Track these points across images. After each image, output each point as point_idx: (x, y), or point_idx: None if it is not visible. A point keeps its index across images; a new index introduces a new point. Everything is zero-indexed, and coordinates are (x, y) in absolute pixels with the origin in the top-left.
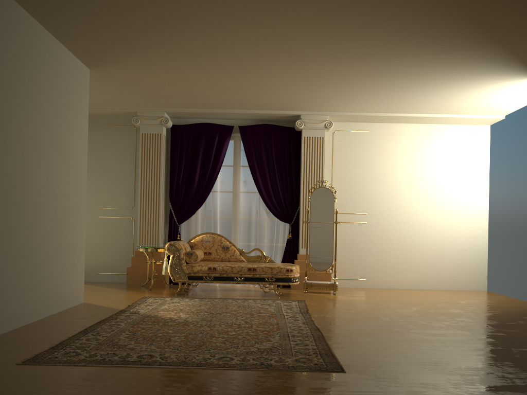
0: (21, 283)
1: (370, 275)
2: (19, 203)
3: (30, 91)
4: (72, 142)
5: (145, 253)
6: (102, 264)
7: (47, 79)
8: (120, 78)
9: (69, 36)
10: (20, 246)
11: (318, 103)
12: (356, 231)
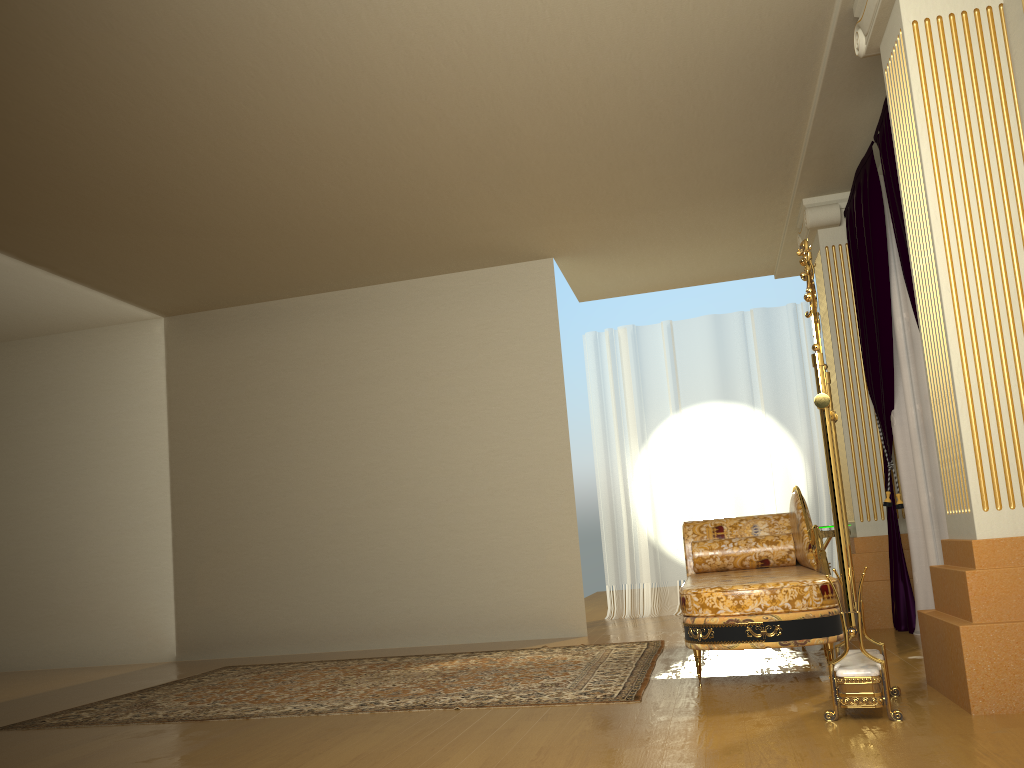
0: (397, 594)
1: None
2: (384, 501)
3: (391, 367)
4: (509, 389)
5: None
6: None
7: (427, 336)
8: (586, 239)
9: (427, 269)
10: (390, 551)
11: None
12: None
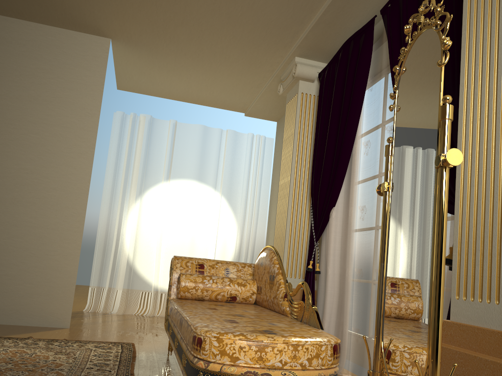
0: None
1: None
2: None
3: None
4: (50, 125)
5: None
6: None
7: None
8: (142, 31)
9: (0, 6)
10: None
11: None
12: None
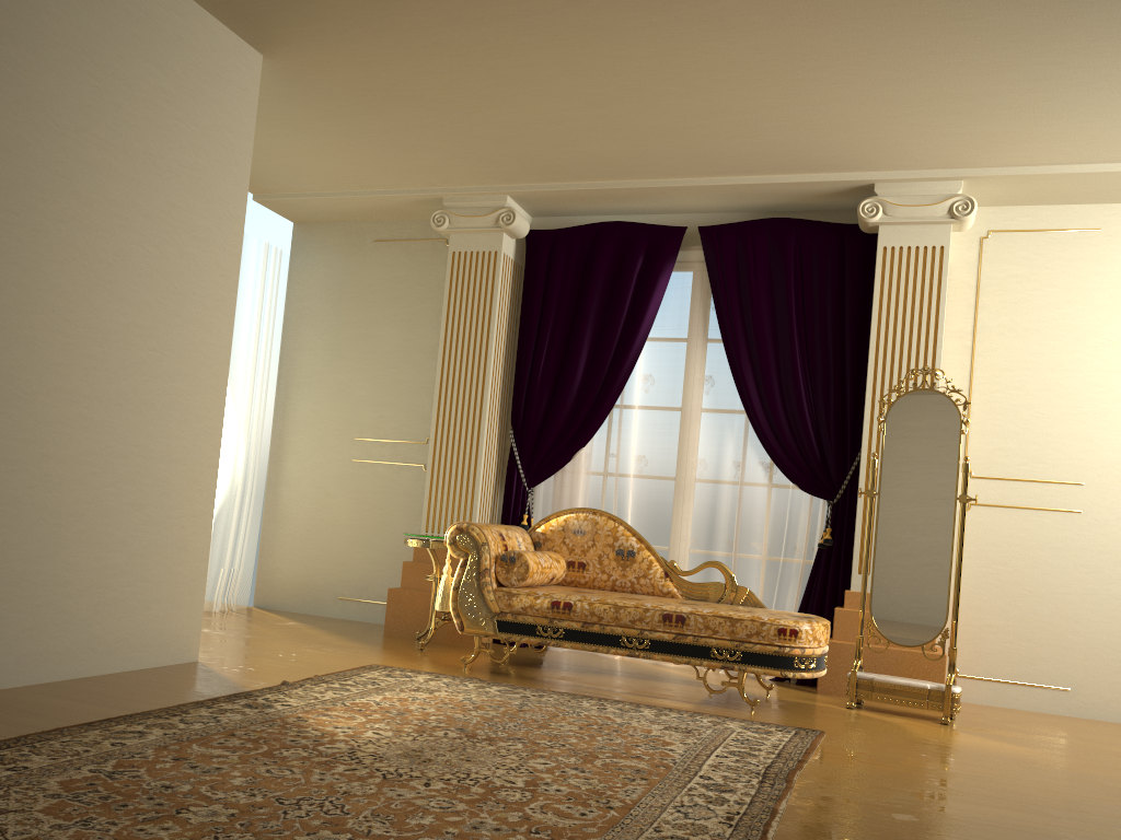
0: None
1: (1088, 679)
2: None
3: None
4: (177, 229)
5: (430, 555)
6: (350, 577)
7: (74, 42)
8: (347, 81)
9: None
10: None
11: (921, 134)
12: (1046, 537)
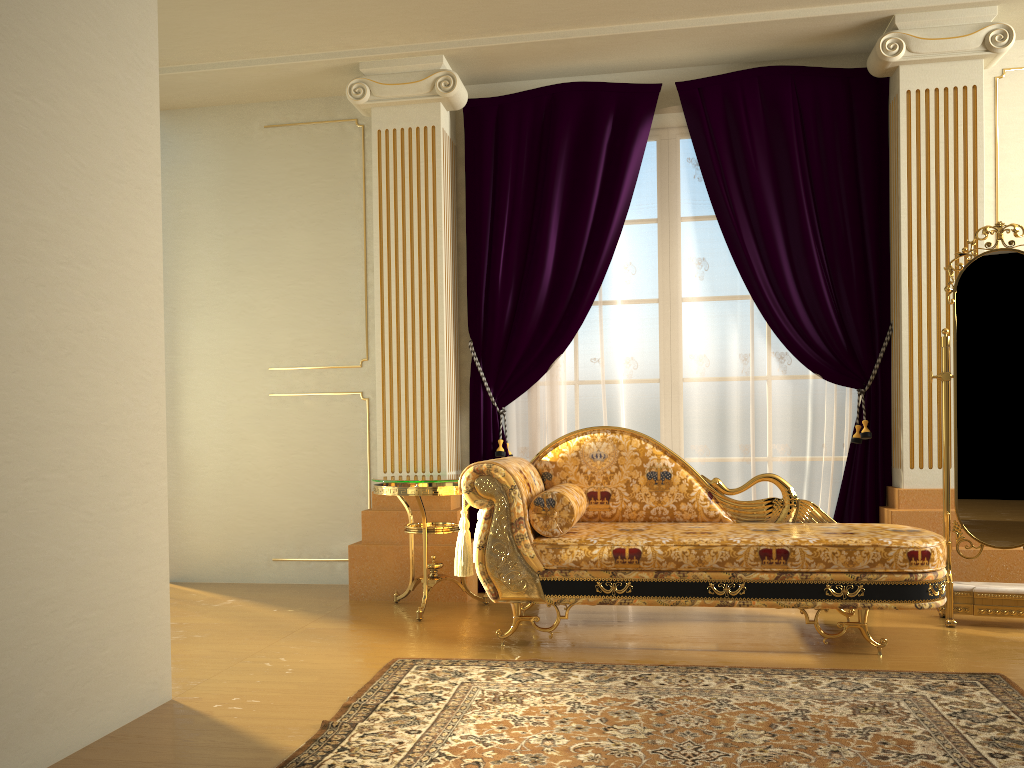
0: None
1: None
2: None
3: None
4: (74, 76)
5: (401, 501)
6: (284, 533)
7: None
8: None
9: None
10: None
11: None
12: None
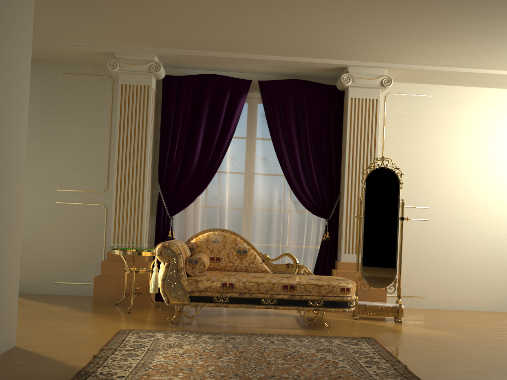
0: None
1: (431, 292)
2: None
3: None
4: None
5: (122, 257)
6: (59, 270)
7: None
8: None
9: None
10: None
11: (383, 45)
12: (414, 231)
